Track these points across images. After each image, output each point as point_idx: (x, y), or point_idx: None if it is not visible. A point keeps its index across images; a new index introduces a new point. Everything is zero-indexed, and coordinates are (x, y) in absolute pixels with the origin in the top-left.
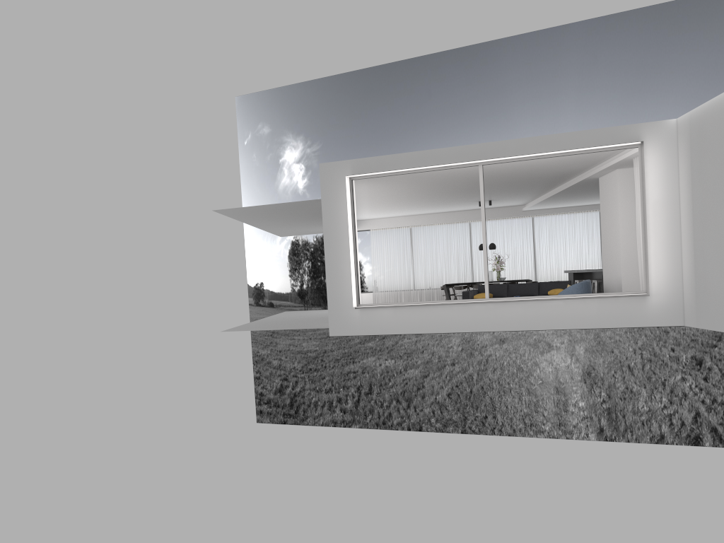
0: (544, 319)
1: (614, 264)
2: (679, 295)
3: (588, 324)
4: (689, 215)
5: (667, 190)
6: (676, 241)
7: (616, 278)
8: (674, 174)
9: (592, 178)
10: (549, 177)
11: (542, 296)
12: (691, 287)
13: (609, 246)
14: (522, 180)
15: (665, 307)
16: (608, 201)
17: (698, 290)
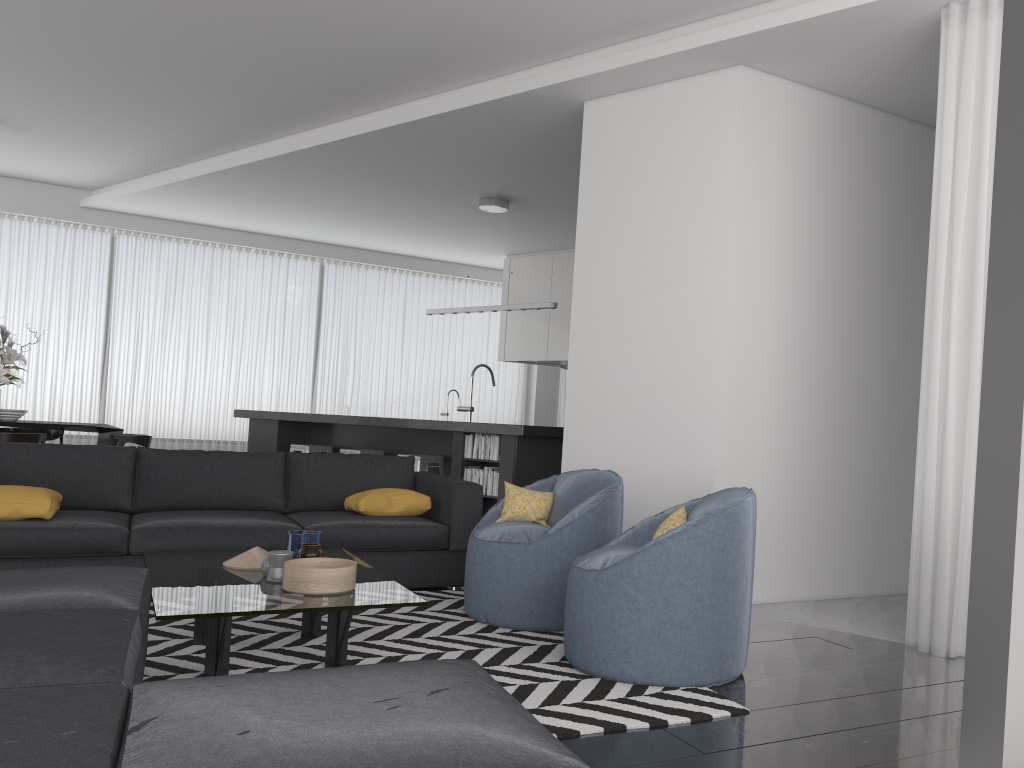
0: None
1: (658, 419)
2: None
3: None
4: None
5: None
6: None
7: (674, 471)
8: None
9: (562, 96)
10: (385, 45)
11: None
12: None
13: (628, 349)
14: (263, 20)
15: None
16: (647, 185)
17: None
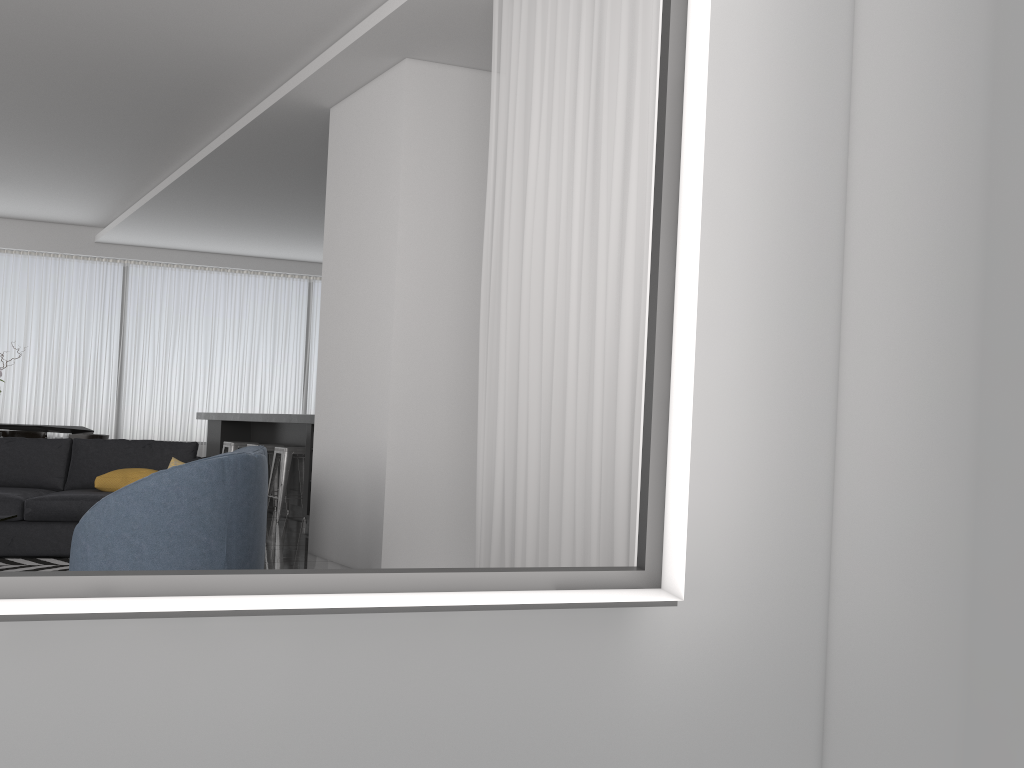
0: None
1: (360, 401)
2: (808, 597)
3: None
4: (951, 112)
5: None
6: (822, 272)
7: (367, 449)
8: None
9: (307, 105)
10: (154, 75)
11: None
12: (928, 560)
13: (347, 336)
14: (46, 66)
15: (733, 665)
16: (359, 180)
17: (1013, 590)
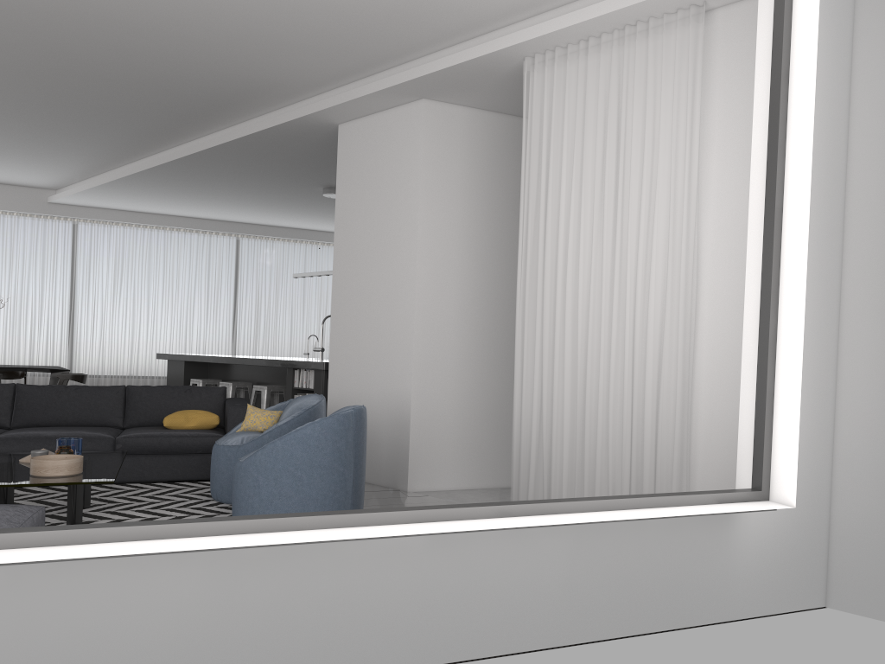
0: (328, 628)
1: (380, 357)
2: (820, 502)
3: (528, 633)
4: None
5: (819, 124)
6: (829, 310)
7: (389, 394)
8: (839, 76)
9: (321, 122)
10: (190, 91)
11: (350, 517)
12: None
13: (363, 306)
14: (99, 80)
15: (783, 543)
16: (373, 186)
17: None
